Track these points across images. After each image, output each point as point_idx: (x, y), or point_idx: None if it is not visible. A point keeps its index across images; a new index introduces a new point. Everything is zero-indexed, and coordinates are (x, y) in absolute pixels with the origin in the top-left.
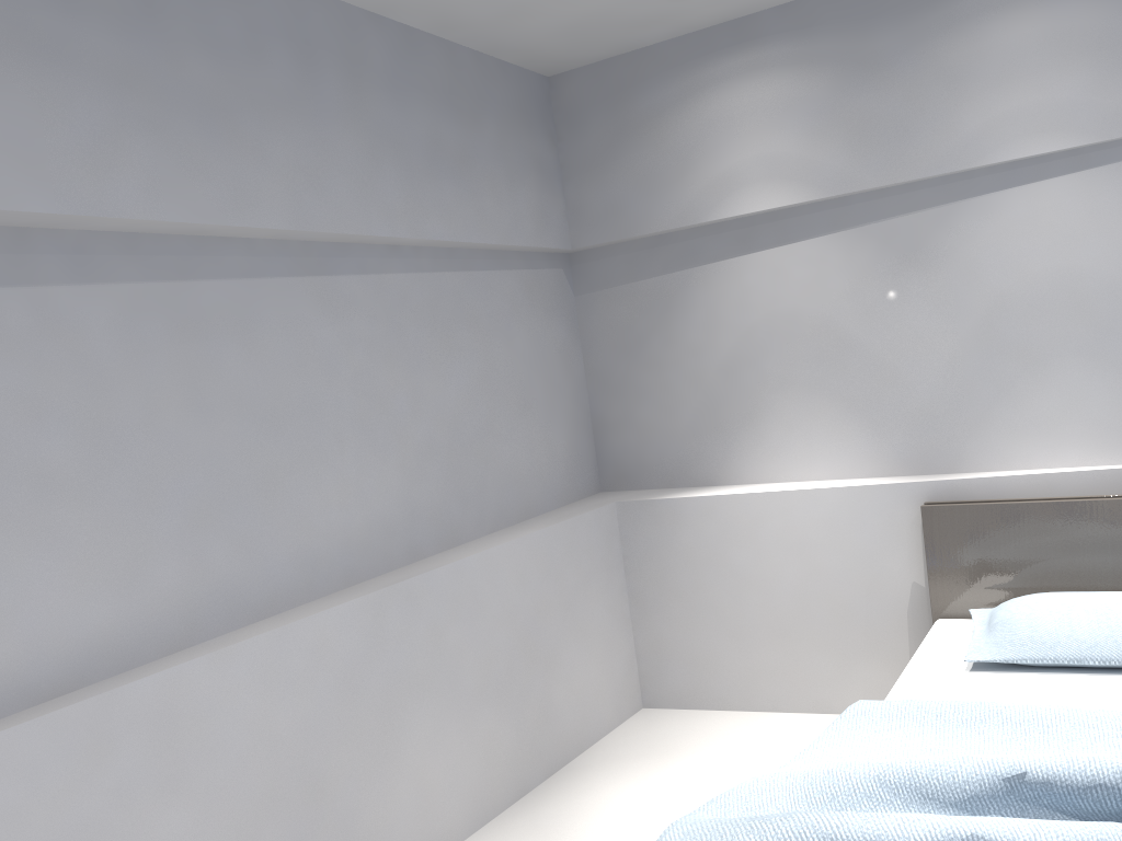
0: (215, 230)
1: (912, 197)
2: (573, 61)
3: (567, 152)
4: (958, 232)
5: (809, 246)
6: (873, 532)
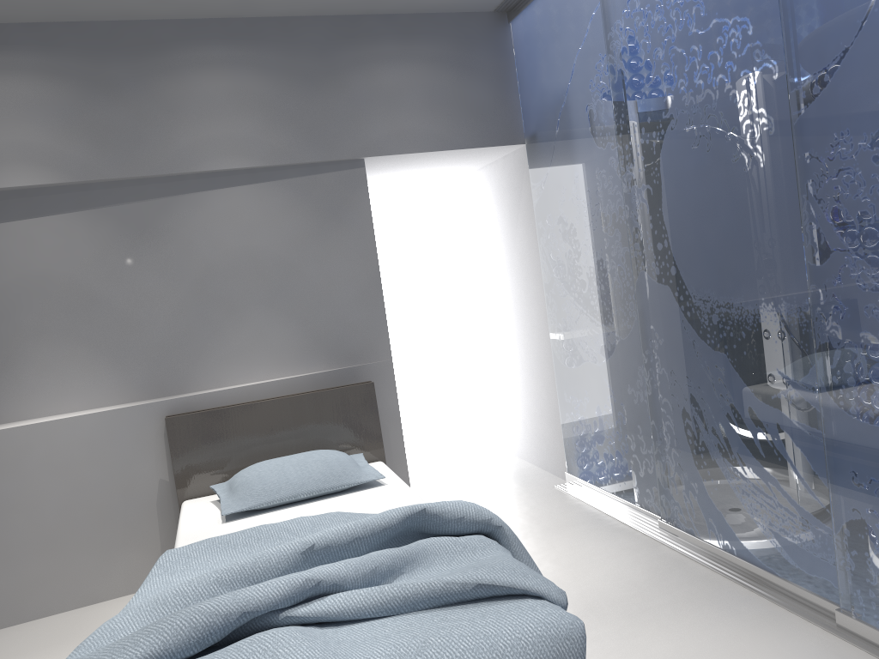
0: None
1: (142, 189)
2: None
3: None
4: (177, 218)
5: (57, 220)
6: (127, 445)
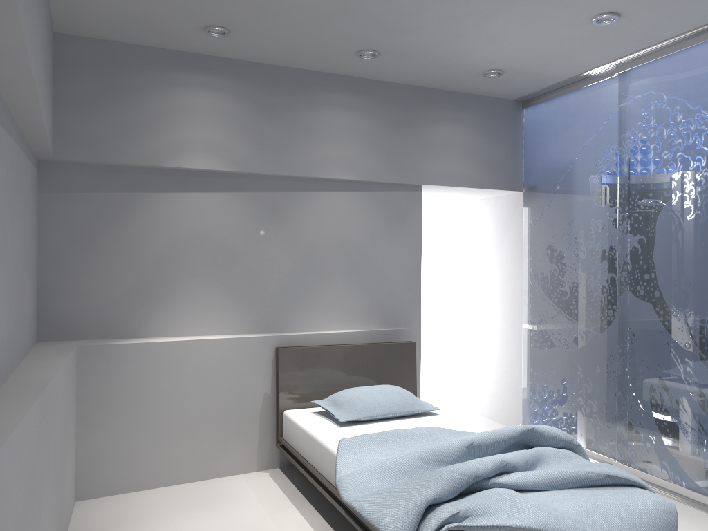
0: (6, 59)
1: (278, 183)
2: (86, 31)
3: (60, 89)
4: (298, 207)
5: (220, 196)
6: (248, 364)
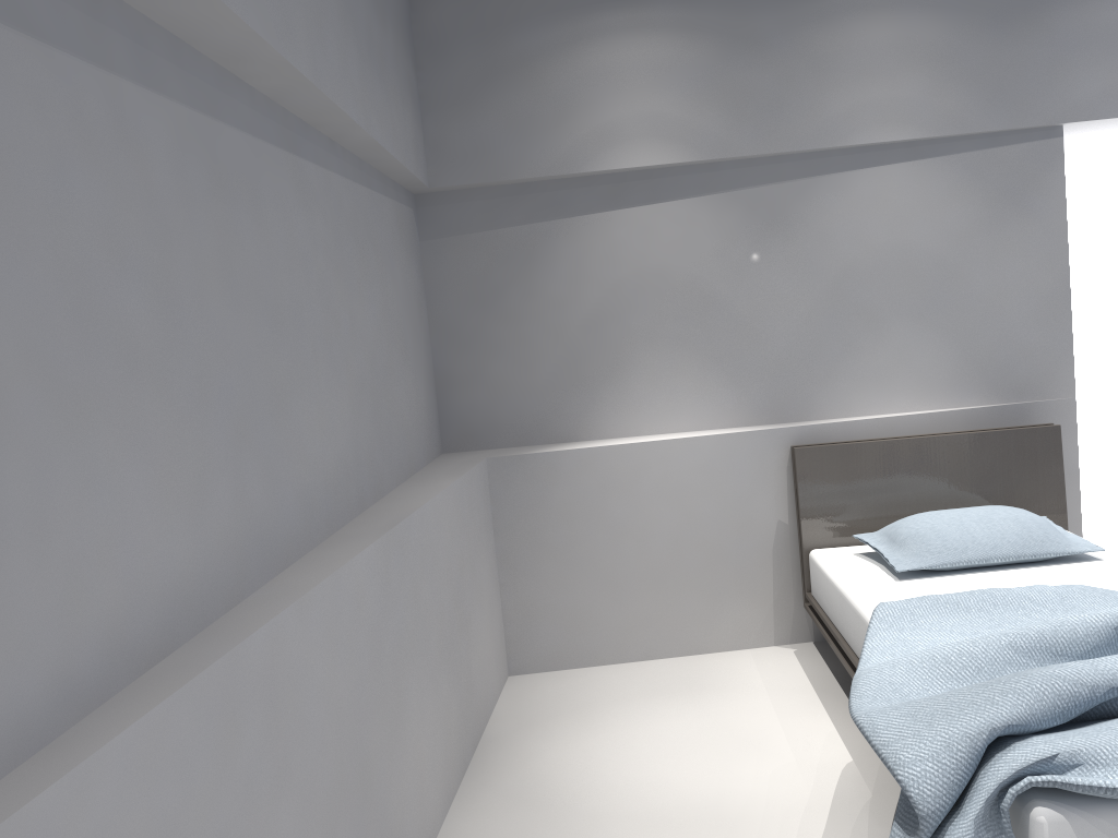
0: (253, 60)
1: (776, 169)
2: None
3: (428, 83)
4: (815, 204)
5: (679, 207)
6: (745, 476)
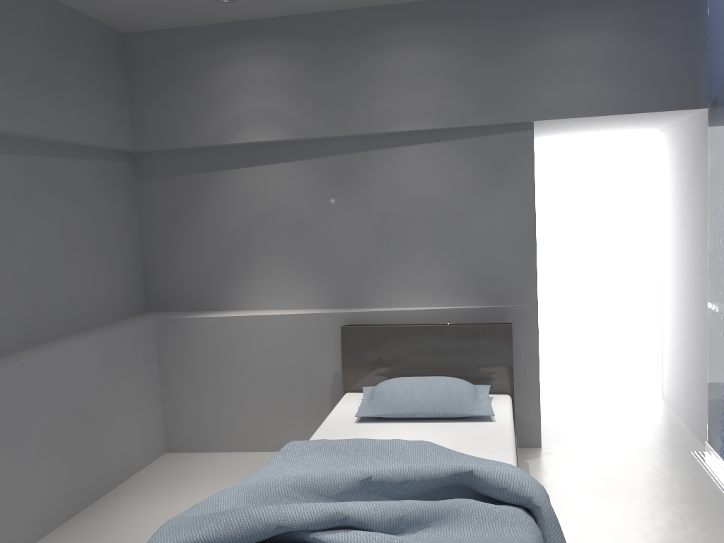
0: None
1: (347, 145)
2: (142, 27)
3: (135, 86)
4: (370, 168)
5: (287, 167)
6: (314, 341)
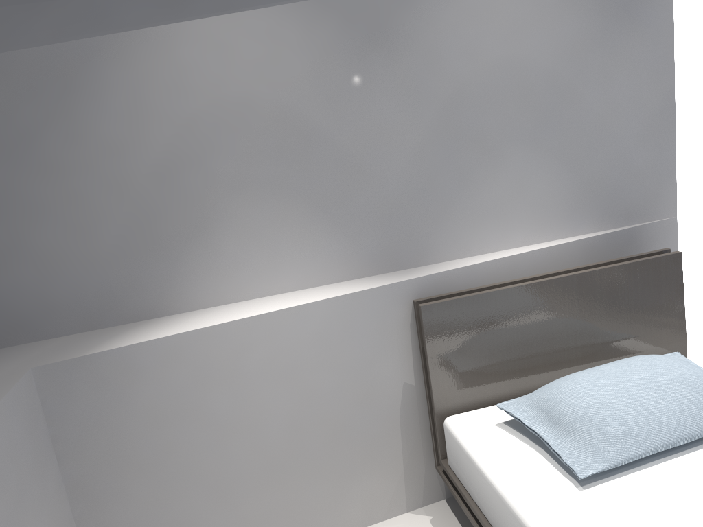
0: None
1: None
2: None
3: None
4: (421, 14)
5: (260, 18)
6: (366, 341)
